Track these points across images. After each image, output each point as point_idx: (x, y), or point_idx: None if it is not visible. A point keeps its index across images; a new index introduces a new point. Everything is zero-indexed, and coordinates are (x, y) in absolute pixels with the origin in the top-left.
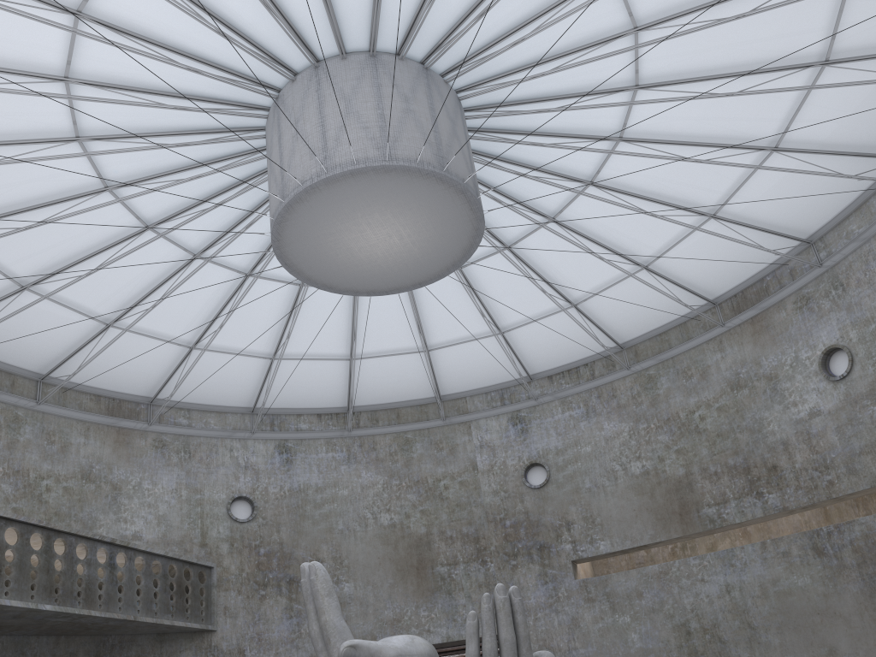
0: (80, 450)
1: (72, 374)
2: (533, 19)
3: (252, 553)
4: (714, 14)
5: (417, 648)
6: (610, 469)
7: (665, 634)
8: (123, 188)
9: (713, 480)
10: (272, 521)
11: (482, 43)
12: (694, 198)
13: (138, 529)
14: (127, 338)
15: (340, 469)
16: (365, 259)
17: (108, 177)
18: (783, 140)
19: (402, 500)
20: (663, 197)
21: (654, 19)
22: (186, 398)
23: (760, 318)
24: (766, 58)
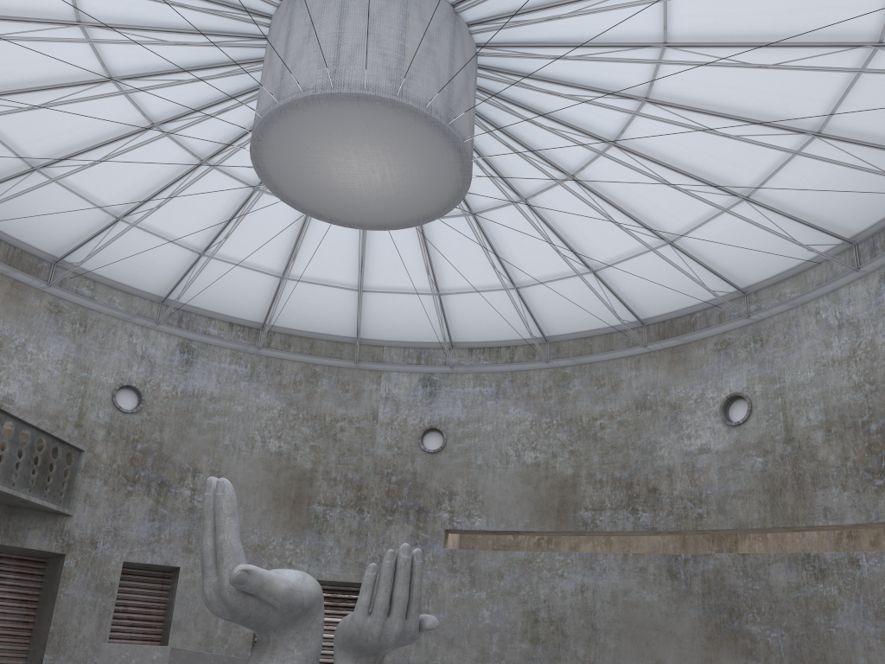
0: None
1: None
2: (574, 0)
3: (128, 447)
4: (738, 56)
5: (307, 585)
6: (504, 452)
7: (515, 617)
8: (97, 29)
9: (596, 487)
10: (157, 419)
11: (517, 6)
12: (659, 220)
13: (11, 392)
14: (50, 188)
15: (240, 384)
16: (340, 186)
17: (83, 12)
18: (755, 193)
19: (295, 430)
20: (632, 211)
21: (684, 40)
22: (96, 268)
23: (681, 349)
24: (769, 112)
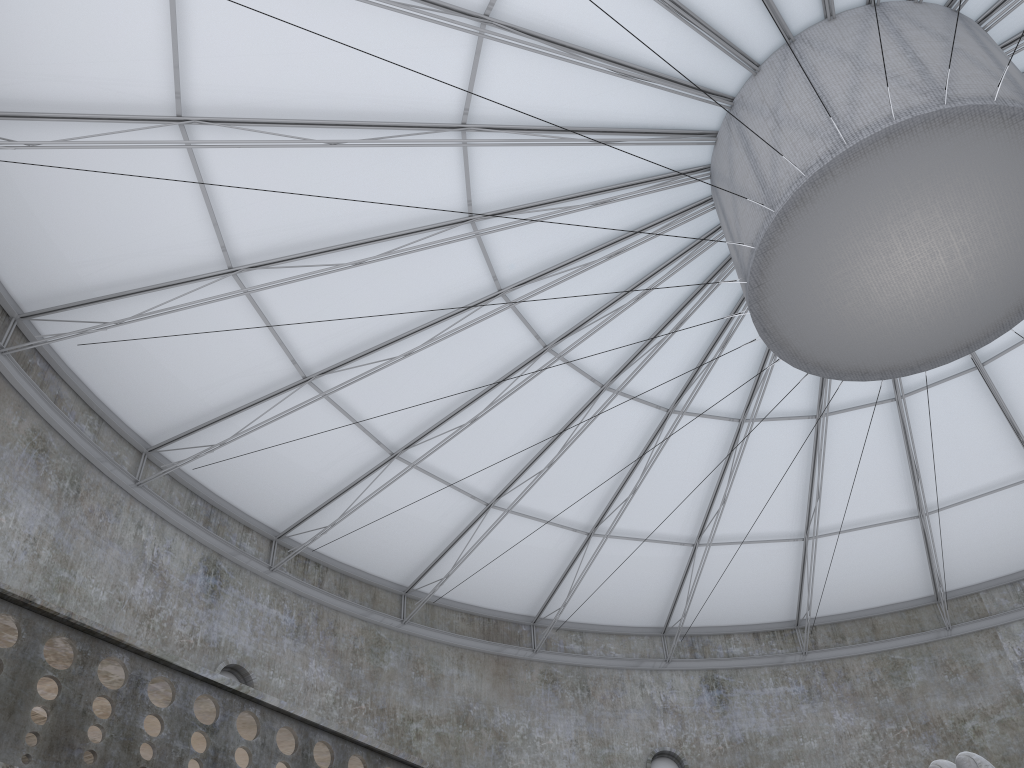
0: (454, 684)
1: (445, 576)
2: None
3: None
4: None
5: None
6: None
7: None
8: (519, 291)
9: None
10: None
11: None
12: None
13: None
14: (509, 525)
15: (800, 709)
16: (887, 307)
17: (501, 276)
18: None
19: (907, 753)
20: None
21: None
22: (577, 615)
23: None
24: None
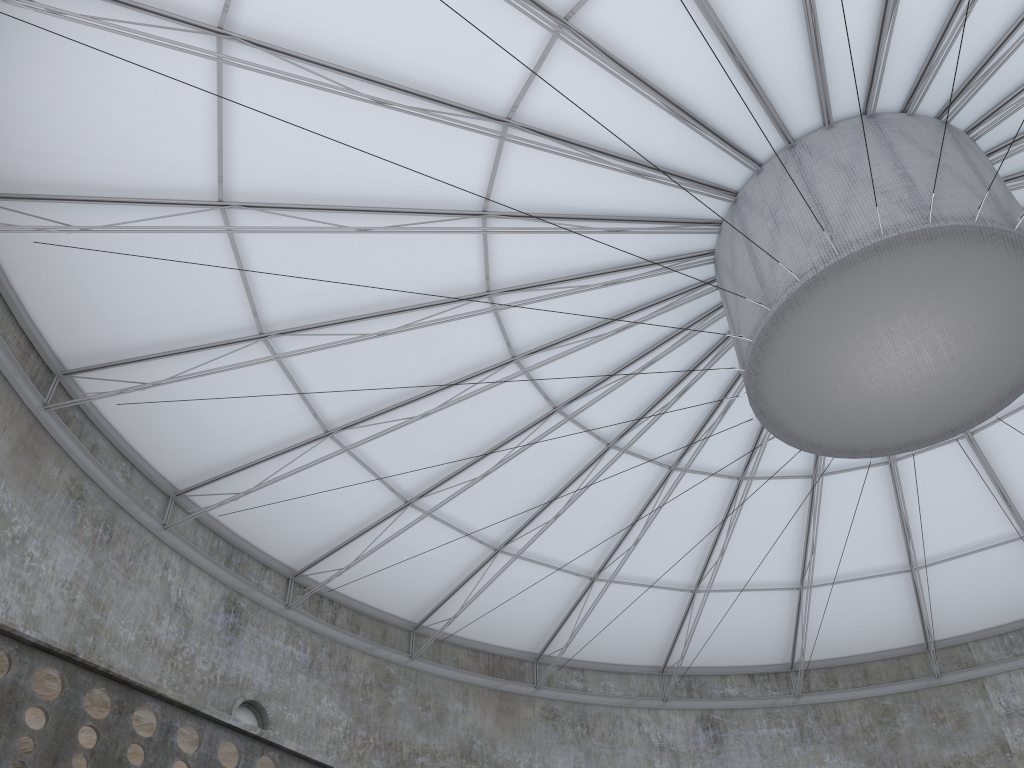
0: (458, 719)
1: (453, 616)
2: None
3: None
4: None
5: None
6: None
7: None
8: (531, 358)
9: None
10: None
11: None
12: None
13: None
14: (515, 568)
15: (792, 751)
16: (876, 394)
17: (515, 344)
18: None
19: None
20: None
21: None
22: (579, 653)
23: None
24: None
